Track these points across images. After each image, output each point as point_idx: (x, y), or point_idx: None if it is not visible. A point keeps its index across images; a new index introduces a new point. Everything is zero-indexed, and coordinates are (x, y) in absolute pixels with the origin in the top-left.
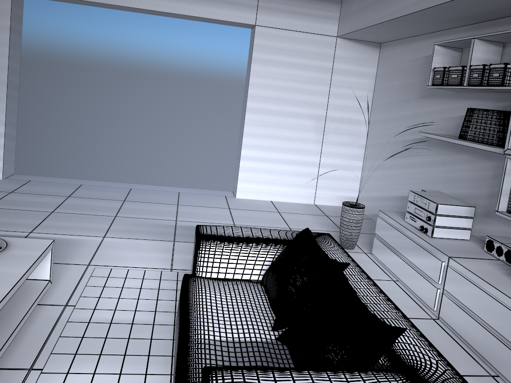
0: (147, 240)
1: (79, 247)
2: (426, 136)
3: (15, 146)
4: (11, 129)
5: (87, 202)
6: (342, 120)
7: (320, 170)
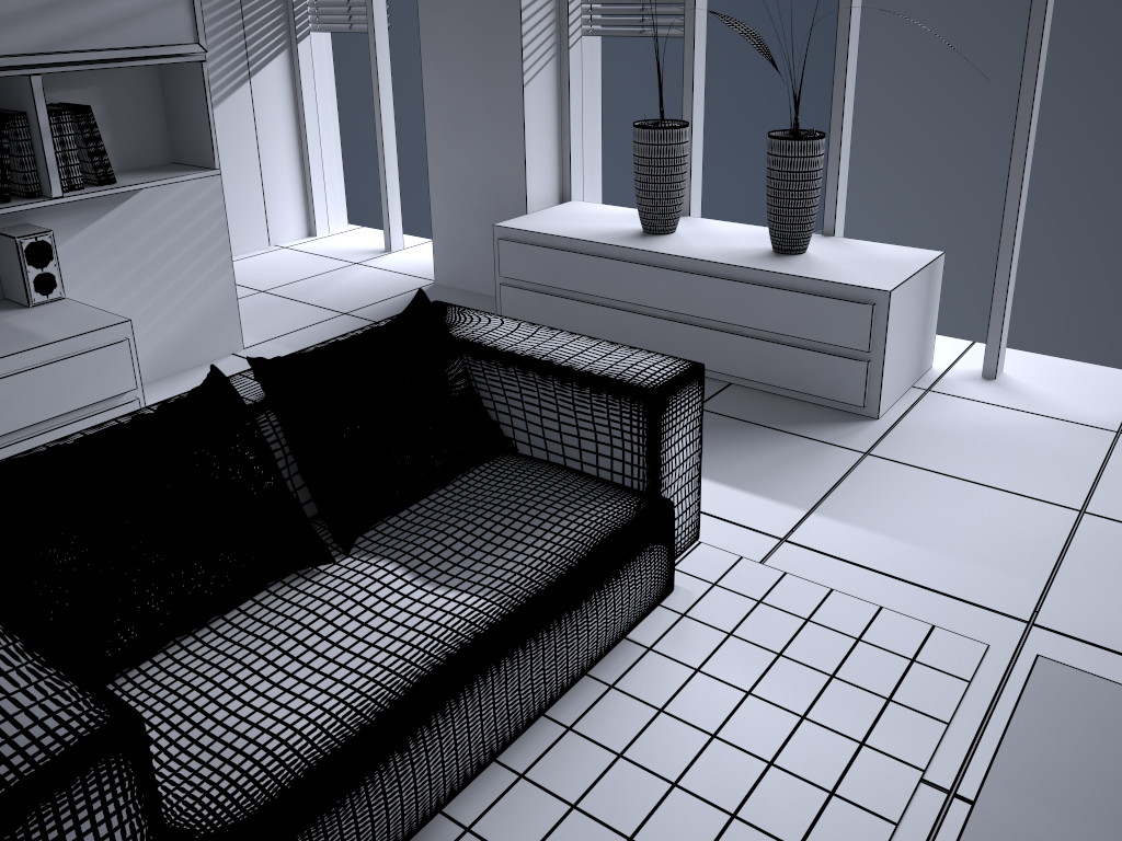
0: None
1: None
2: None
3: None
4: None
5: None
6: None
7: None
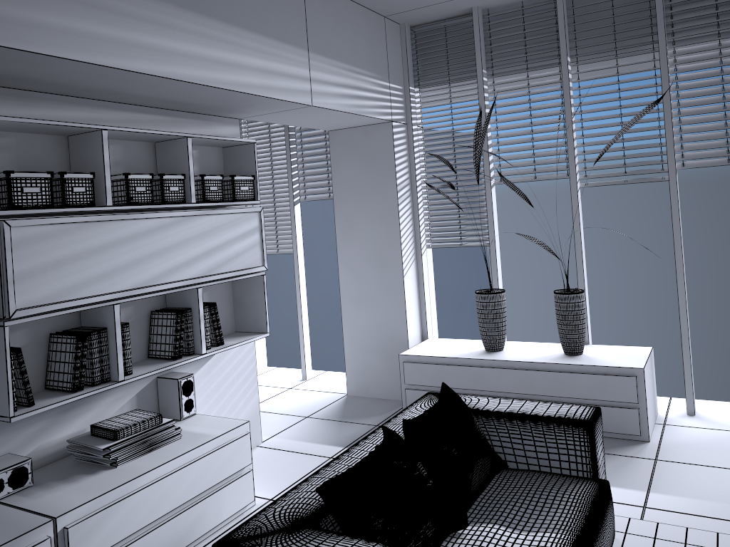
0: None
1: None
2: None
3: None
4: None
5: None
6: None
7: None
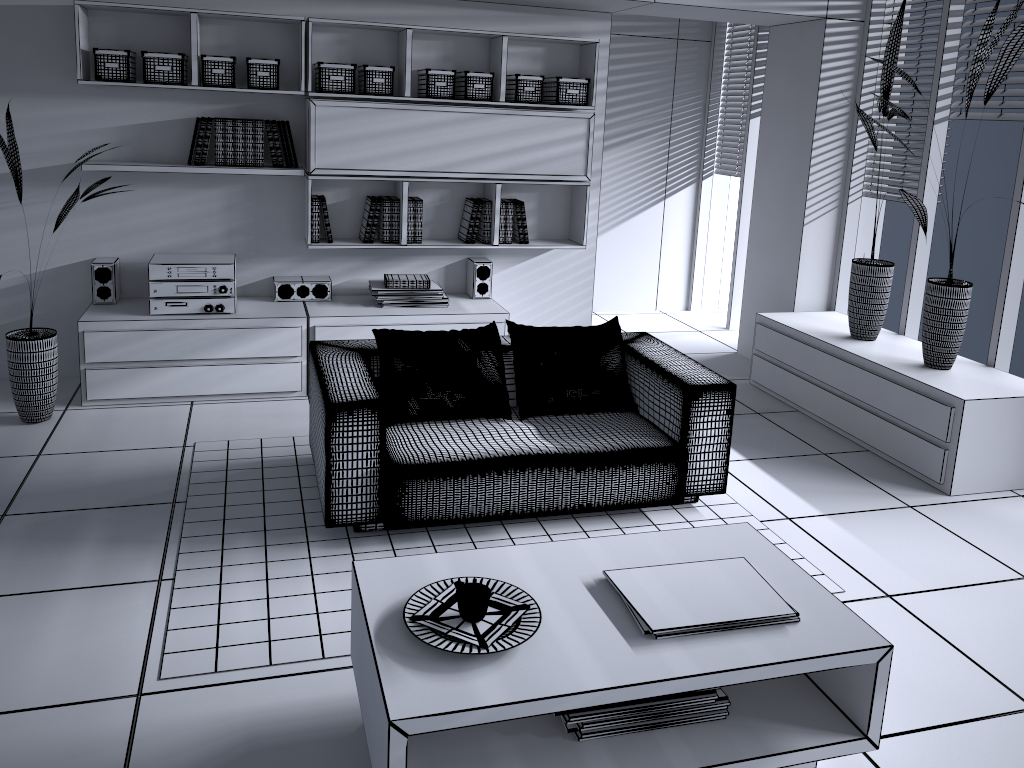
0: None
1: None
2: (111, 170)
3: None
4: None
5: None
6: None
7: None
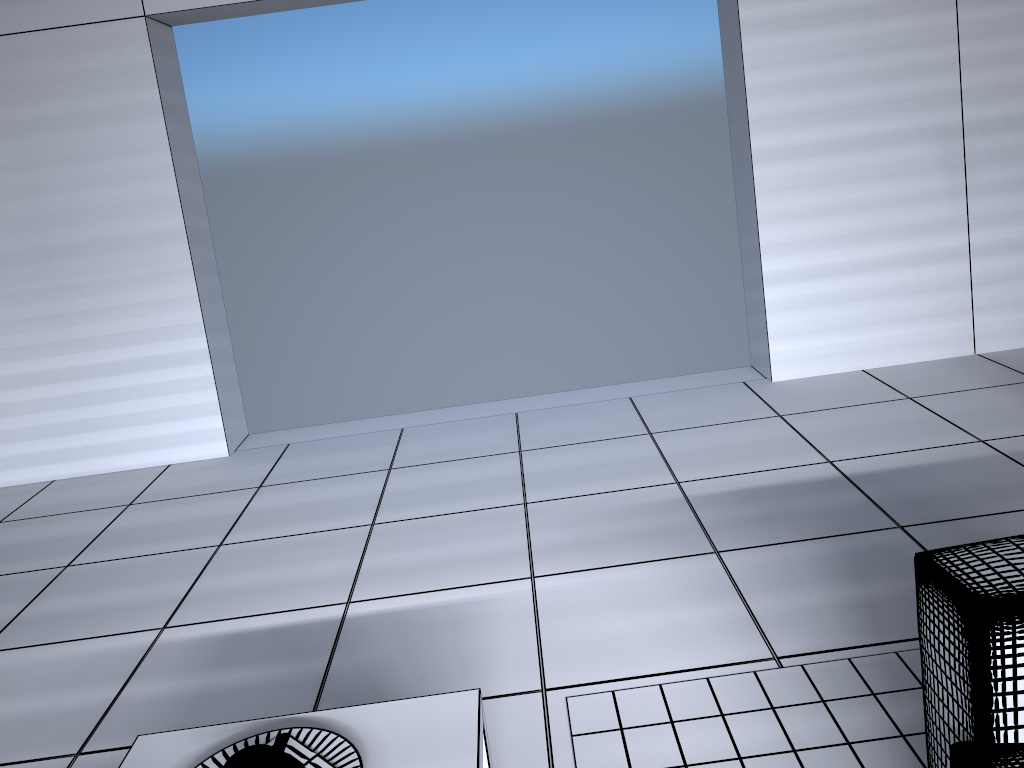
0: (646, 563)
1: (488, 628)
2: None
3: (235, 372)
4: (220, 337)
5: (437, 475)
6: (1008, 123)
7: (975, 266)
